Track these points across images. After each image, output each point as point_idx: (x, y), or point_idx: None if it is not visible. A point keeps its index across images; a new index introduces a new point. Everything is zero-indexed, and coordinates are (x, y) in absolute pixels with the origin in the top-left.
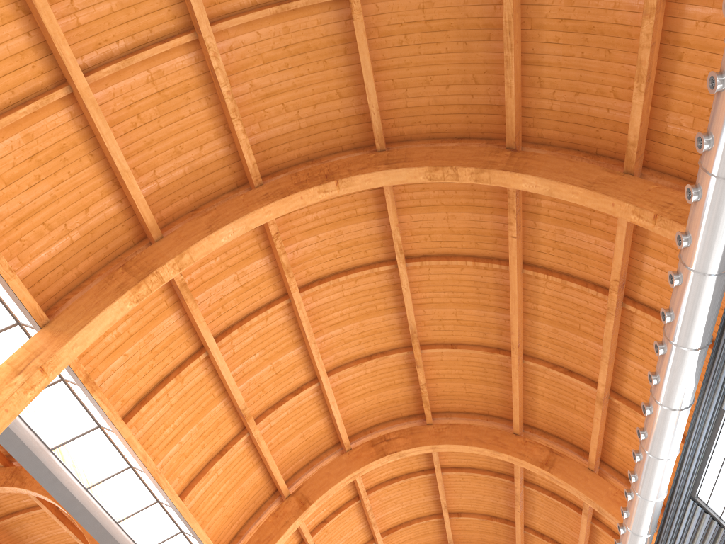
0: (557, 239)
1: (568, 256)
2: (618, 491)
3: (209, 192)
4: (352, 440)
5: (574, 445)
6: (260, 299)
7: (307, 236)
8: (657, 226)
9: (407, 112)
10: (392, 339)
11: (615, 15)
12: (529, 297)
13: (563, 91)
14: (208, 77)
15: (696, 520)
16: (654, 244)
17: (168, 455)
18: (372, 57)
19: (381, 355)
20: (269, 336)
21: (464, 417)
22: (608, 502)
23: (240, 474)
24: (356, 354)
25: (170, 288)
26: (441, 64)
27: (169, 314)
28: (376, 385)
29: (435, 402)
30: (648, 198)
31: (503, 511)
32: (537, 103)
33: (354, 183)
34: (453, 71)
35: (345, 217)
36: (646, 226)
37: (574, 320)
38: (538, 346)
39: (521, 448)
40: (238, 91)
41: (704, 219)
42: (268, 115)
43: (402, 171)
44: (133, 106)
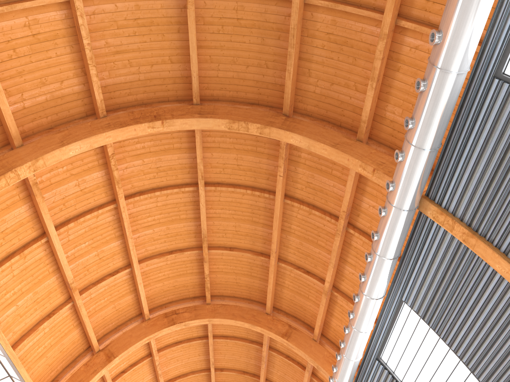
0: (309, 181)
1: (315, 192)
2: (331, 355)
3: (64, 116)
4: (151, 312)
5: (305, 323)
6: (94, 202)
7: (135, 159)
8: (374, 176)
9: (217, 80)
10: (188, 241)
11: (361, 35)
12: (286, 219)
13: (323, 81)
14: (74, 31)
15: (378, 374)
16: (370, 189)
17: (6, 314)
18: (197, 37)
19: (180, 251)
20: (97, 230)
21: (233, 300)
22: (324, 362)
23: (62, 333)
24: (161, 249)
25: (24, 185)
26: (245, 50)
27: (20, 205)
28: (173, 273)
29: (214, 288)
30: (370, 158)
31: (252, 368)
32: (305, 86)
33: (175, 124)
34: (252, 57)
35: (165, 149)
36: (367, 176)
37: (314, 237)
38: (288, 253)
39: (270, 323)
40: (95, 45)
41: (404, 173)
42: (116, 67)
43: (210, 120)
44: (11, 42)
